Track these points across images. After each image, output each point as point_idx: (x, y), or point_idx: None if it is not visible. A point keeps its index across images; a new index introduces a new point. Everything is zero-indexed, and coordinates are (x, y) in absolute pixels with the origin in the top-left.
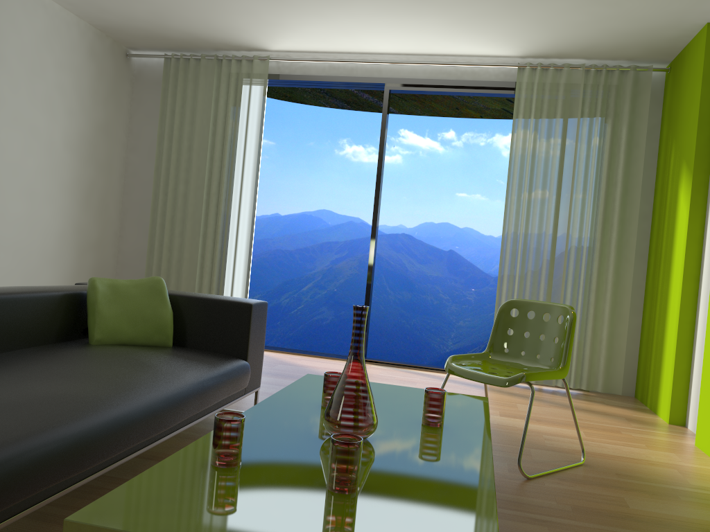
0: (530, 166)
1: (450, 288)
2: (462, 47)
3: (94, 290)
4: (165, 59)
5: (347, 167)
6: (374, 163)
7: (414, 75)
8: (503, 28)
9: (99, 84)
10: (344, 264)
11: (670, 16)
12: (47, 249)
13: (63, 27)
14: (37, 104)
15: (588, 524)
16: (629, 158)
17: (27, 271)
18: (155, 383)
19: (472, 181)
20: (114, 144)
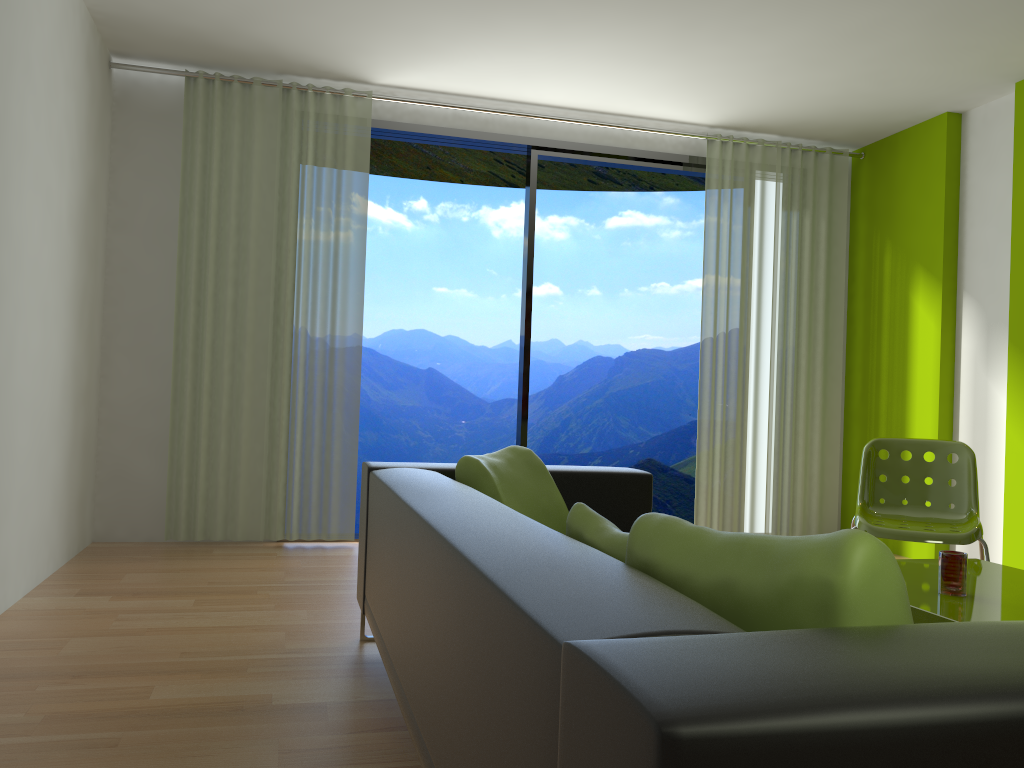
0: (728, 266)
1: (432, 422)
2: (655, 108)
3: (489, 476)
4: (186, 78)
5: None
6: None
7: (573, 138)
8: (733, 92)
9: (91, 114)
10: None
11: (922, 101)
12: (54, 409)
13: (70, 12)
14: (51, 150)
15: None
16: (829, 257)
17: (40, 451)
18: None
19: (454, 270)
20: (99, 218)
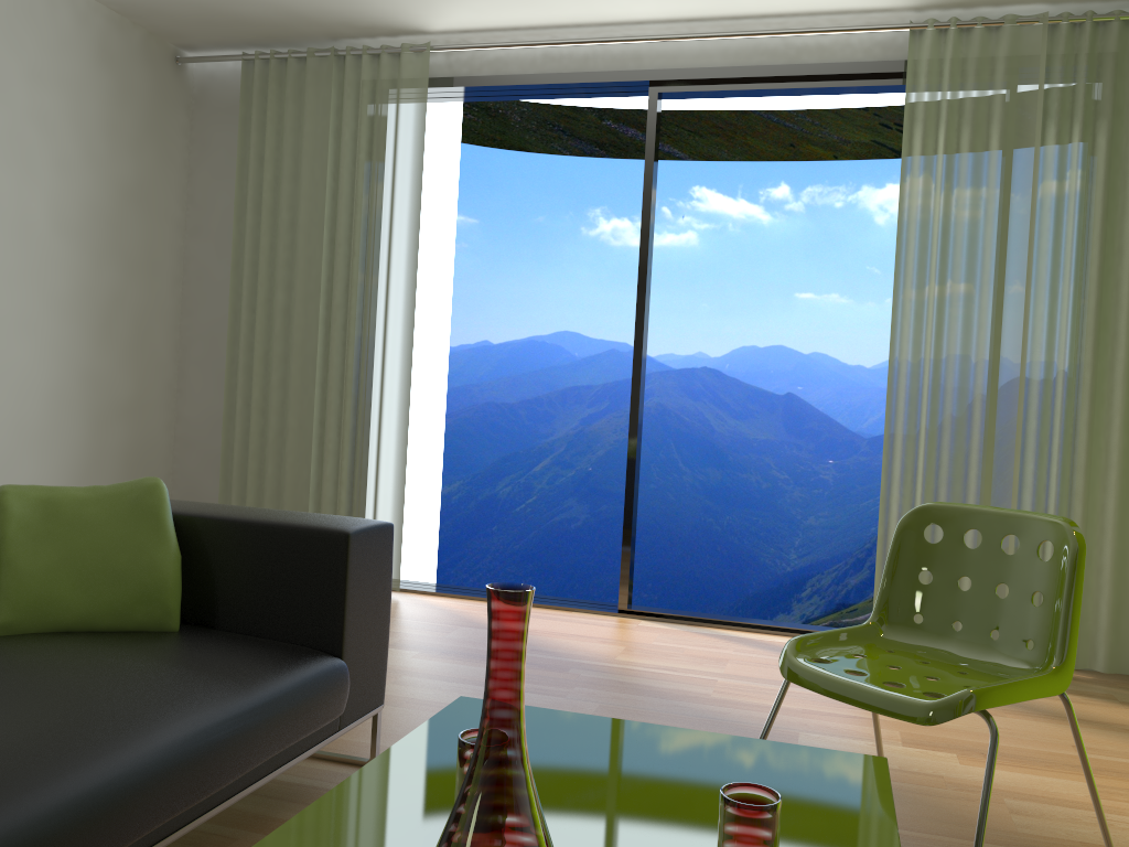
0: (941, 224)
1: (790, 460)
2: None
3: (0, 515)
4: (244, 62)
5: (604, 257)
6: None
7: (706, 62)
8: None
9: (122, 113)
10: (603, 425)
11: None
12: (27, 421)
13: (40, 5)
14: None
15: None
16: None
17: None
18: (50, 760)
19: (823, 270)
20: (158, 223)
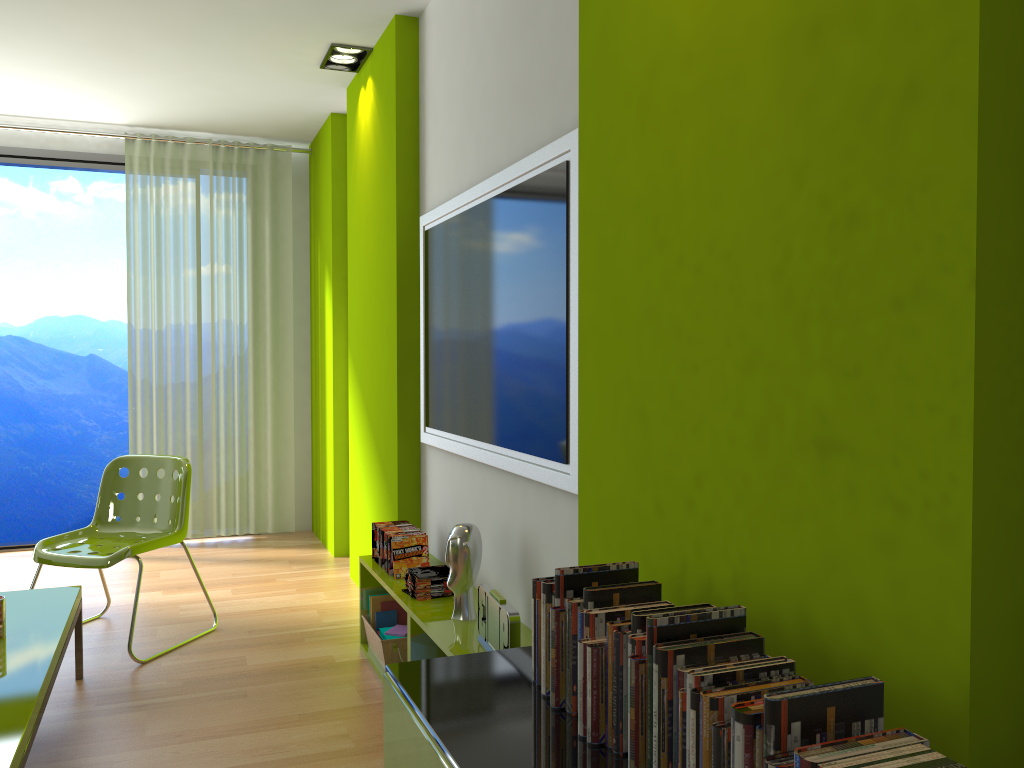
0: (156, 267)
1: (97, 410)
2: (39, 109)
3: None
4: None
5: None
6: None
7: None
8: (90, 96)
9: None
10: None
11: (290, 104)
12: None
13: None
14: None
15: (195, 694)
16: (277, 254)
17: None
18: None
19: (113, 252)
20: None
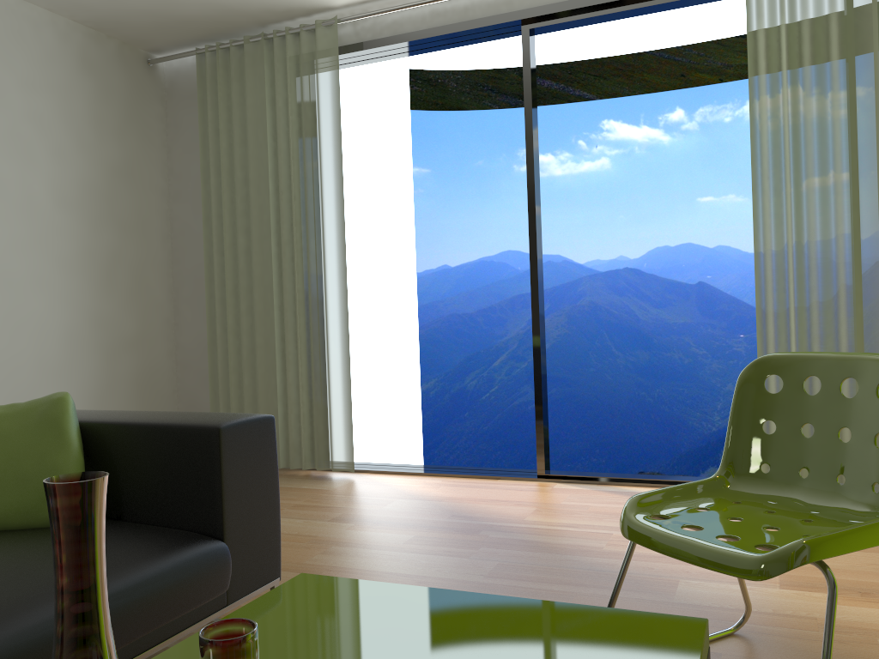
0: (790, 106)
1: (706, 338)
2: None
3: None
4: (197, 56)
5: None
6: (570, 174)
7: None
8: None
9: (105, 108)
10: (547, 323)
11: None
12: (47, 358)
13: (26, 28)
14: None
15: None
16: None
17: (15, 394)
18: None
19: (719, 176)
20: (145, 193)
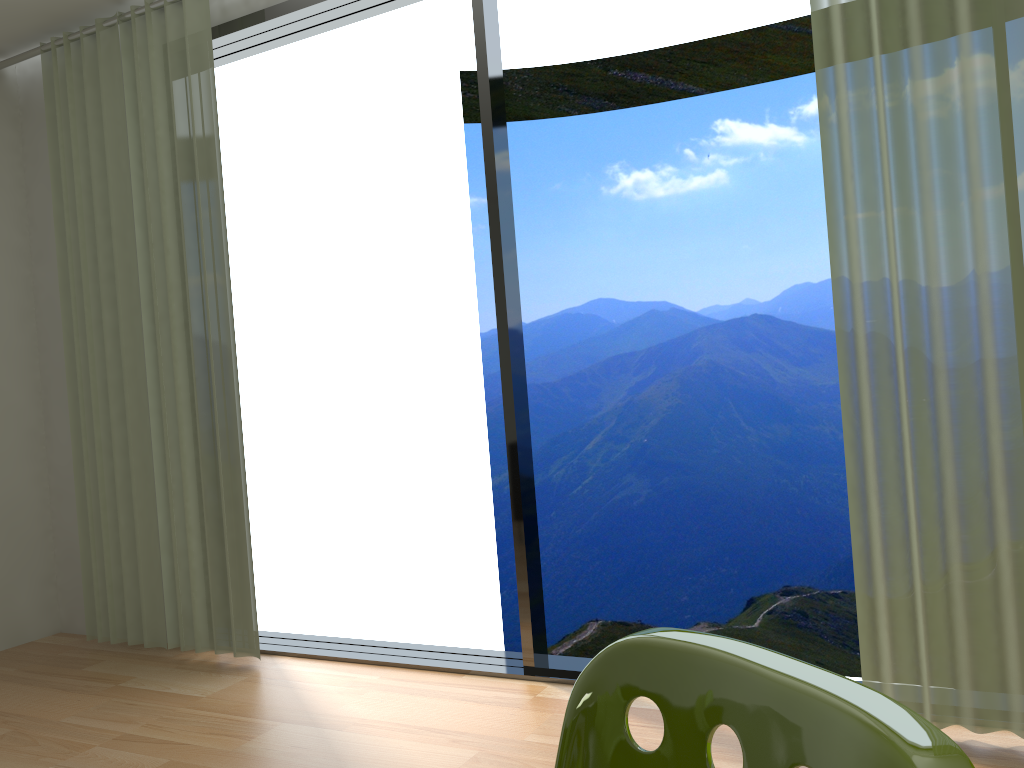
0: (883, 48)
1: None
2: None
3: None
4: (44, 54)
5: (629, 214)
6: (676, 195)
7: None
8: None
9: None
10: (653, 392)
11: None
12: None
13: None
14: None
15: None
16: None
17: None
18: None
19: None
20: None
